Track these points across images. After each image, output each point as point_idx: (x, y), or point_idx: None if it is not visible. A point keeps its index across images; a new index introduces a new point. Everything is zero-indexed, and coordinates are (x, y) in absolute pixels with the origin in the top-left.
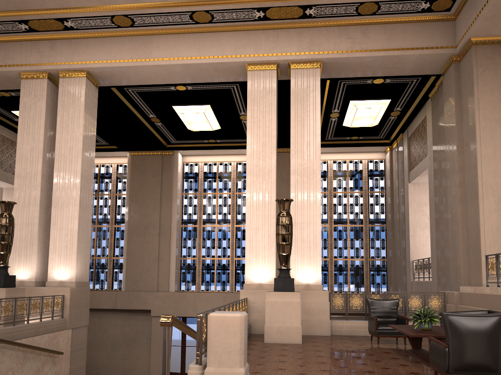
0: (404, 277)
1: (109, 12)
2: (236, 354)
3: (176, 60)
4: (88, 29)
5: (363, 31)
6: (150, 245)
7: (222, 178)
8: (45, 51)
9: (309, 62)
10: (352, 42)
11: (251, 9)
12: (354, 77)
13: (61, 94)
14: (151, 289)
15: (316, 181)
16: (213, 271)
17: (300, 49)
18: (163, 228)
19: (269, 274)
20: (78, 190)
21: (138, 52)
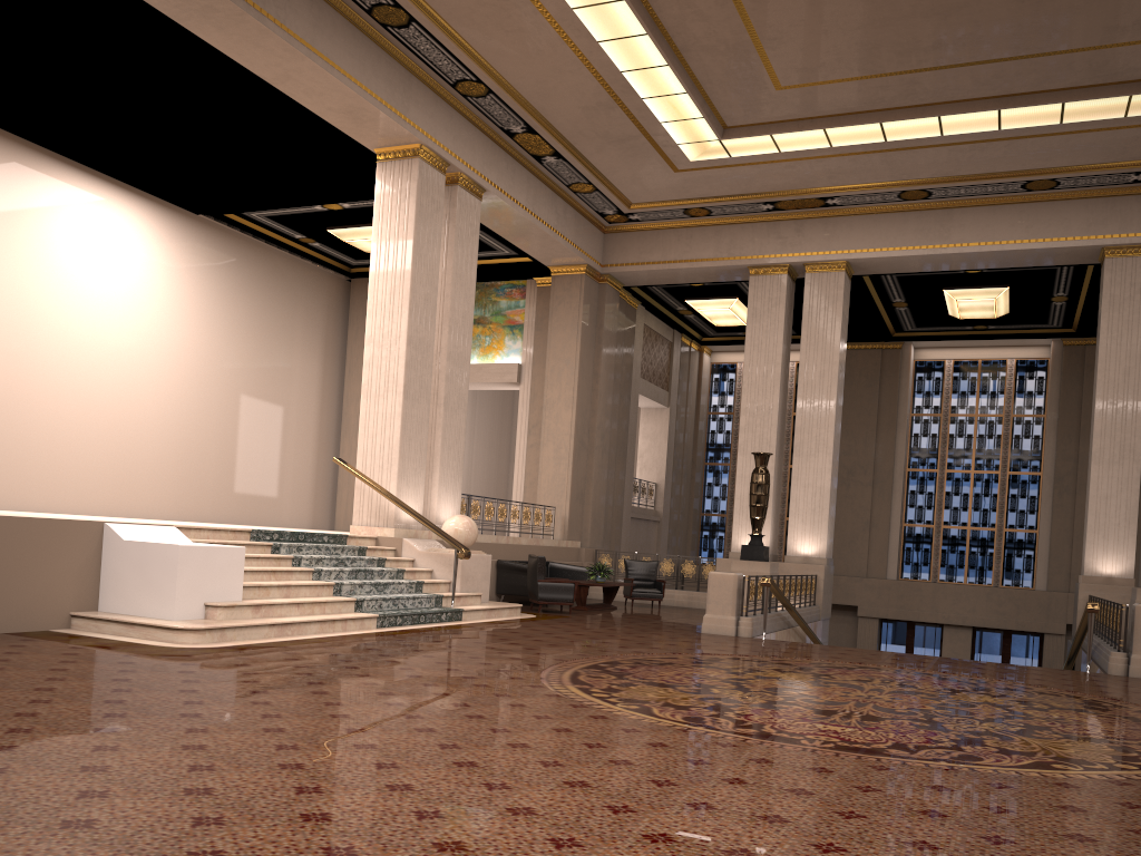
0: None
1: (901, 188)
2: None
3: (990, 245)
4: (856, 204)
5: None
6: (857, 502)
7: (987, 388)
8: (788, 235)
9: None
10: None
11: (1125, 173)
12: None
13: (808, 296)
14: (856, 573)
15: None
16: (963, 549)
17: None
18: (879, 473)
19: (1124, 563)
20: (831, 433)
21: (929, 234)
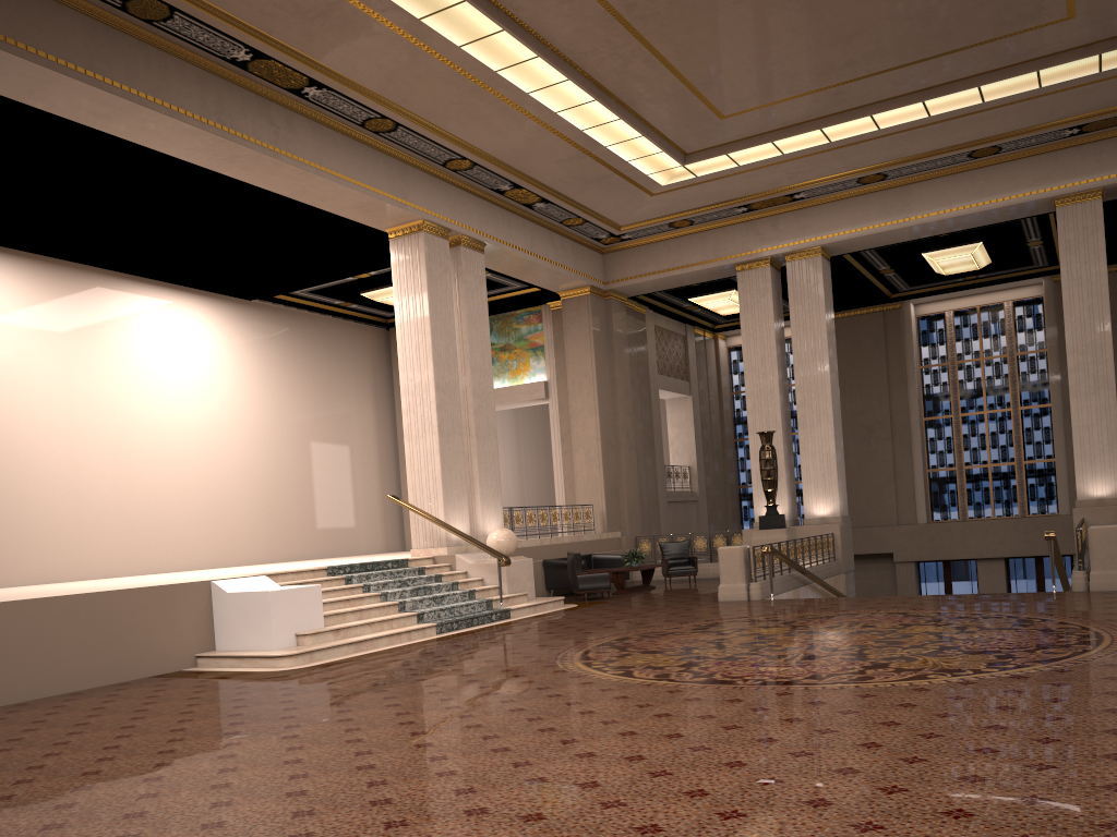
0: None
1: (858, 176)
2: None
3: (948, 212)
4: (822, 194)
5: None
6: (879, 456)
7: (988, 332)
8: (765, 231)
9: None
10: None
11: (1059, 130)
12: None
13: (791, 283)
14: (887, 522)
15: None
16: (987, 486)
17: None
18: (896, 427)
19: (1112, 484)
20: (829, 403)
21: (891, 211)
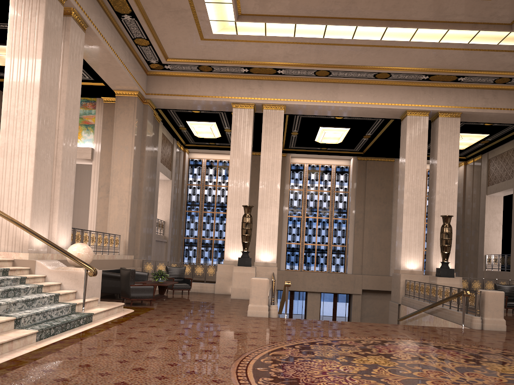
0: (475, 266)
1: (318, 68)
2: (501, 311)
3: (356, 104)
4: (291, 75)
5: (494, 93)
6: None
7: (323, 178)
8: (254, 88)
9: (453, 113)
10: (486, 101)
11: (421, 74)
12: (476, 122)
13: (265, 122)
14: None
15: (454, 200)
16: (313, 255)
17: (448, 103)
18: None
19: (418, 263)
20: (278, 196)
21: (327, 95)
